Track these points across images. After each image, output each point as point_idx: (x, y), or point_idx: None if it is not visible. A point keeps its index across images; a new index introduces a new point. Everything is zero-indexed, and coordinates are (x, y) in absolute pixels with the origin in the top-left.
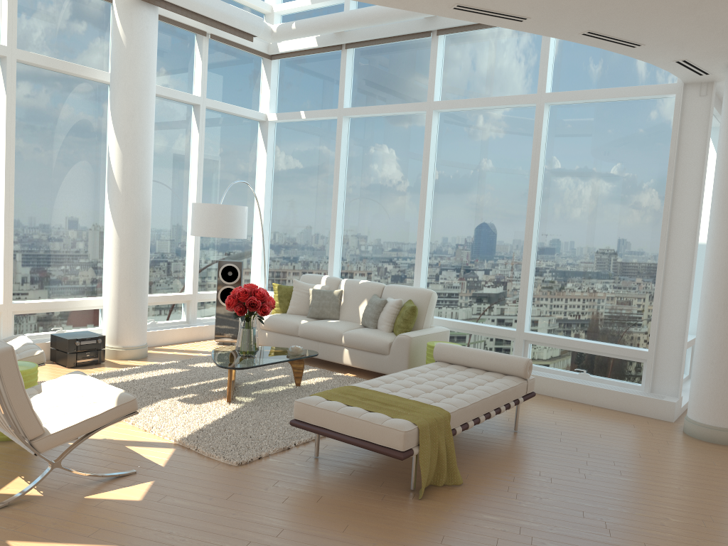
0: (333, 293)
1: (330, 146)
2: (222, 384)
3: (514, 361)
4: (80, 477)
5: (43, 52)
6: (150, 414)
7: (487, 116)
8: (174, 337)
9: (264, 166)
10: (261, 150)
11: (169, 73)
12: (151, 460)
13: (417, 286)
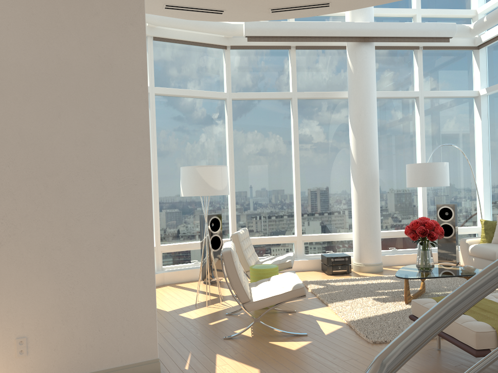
0: None
1: None
2: (414, 292)
3: None
4: (277, 332)
5: (313, 90)
6: (346, 304)
7: None
8: (408, 260)
9: (480, 130)
10: (477, 118)
11: (394, 81)
12: (322, 330)
13: None
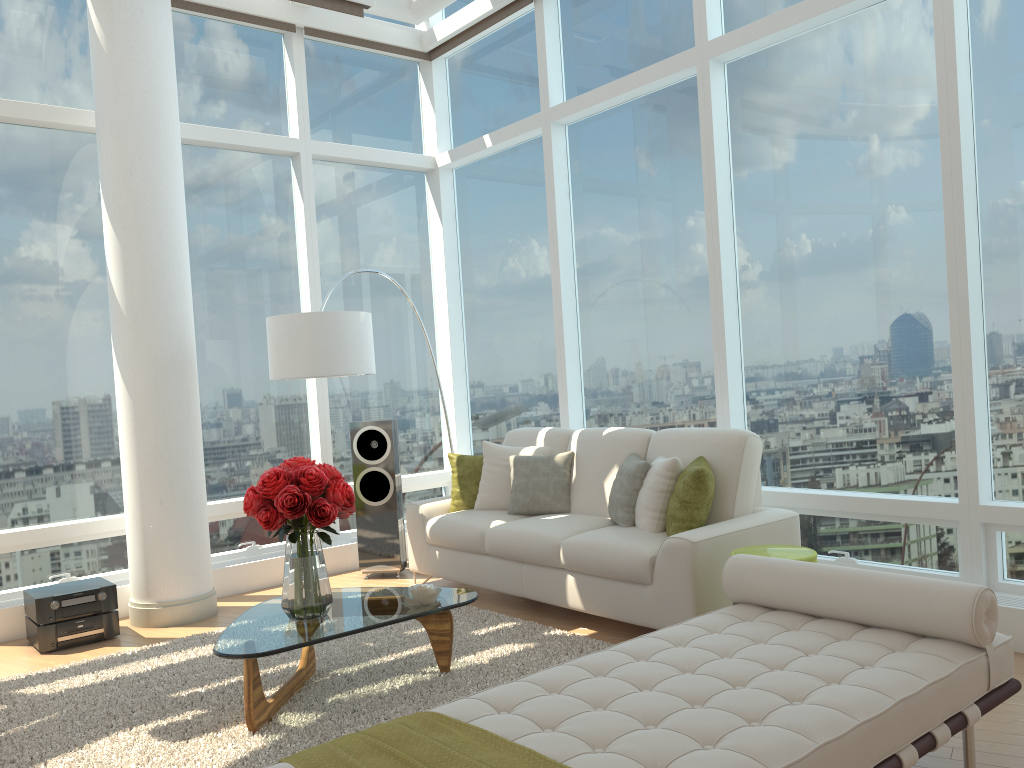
0: (553, 460)
1: (541, 187)
2: (286, 677)
3: (937, 598)
4: None
5: None
6: None
7: (825, 41)
8: None
9: (441, 247)
10: (434, 221)
11: (238, 106)
12: None
13: (725, 426)
